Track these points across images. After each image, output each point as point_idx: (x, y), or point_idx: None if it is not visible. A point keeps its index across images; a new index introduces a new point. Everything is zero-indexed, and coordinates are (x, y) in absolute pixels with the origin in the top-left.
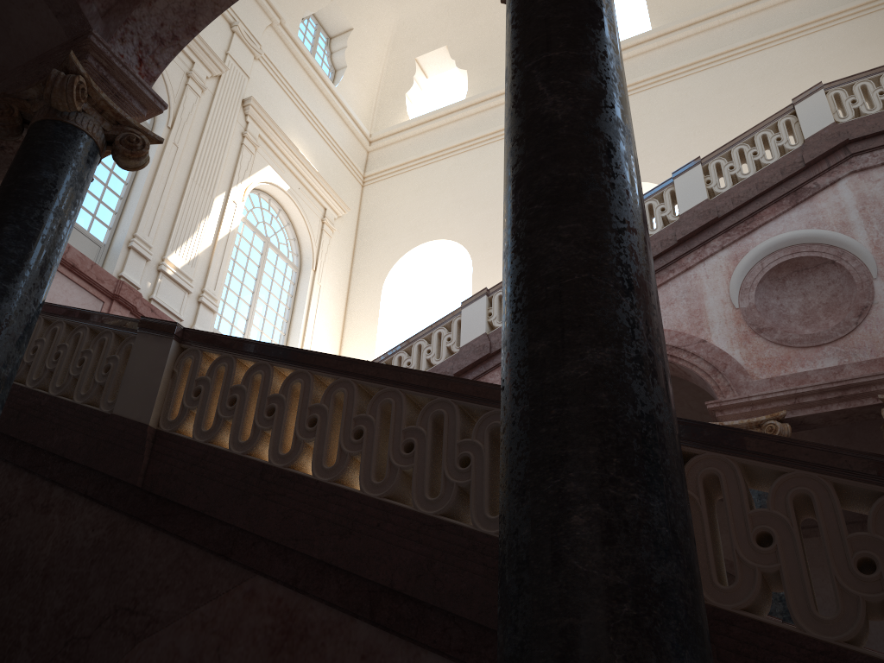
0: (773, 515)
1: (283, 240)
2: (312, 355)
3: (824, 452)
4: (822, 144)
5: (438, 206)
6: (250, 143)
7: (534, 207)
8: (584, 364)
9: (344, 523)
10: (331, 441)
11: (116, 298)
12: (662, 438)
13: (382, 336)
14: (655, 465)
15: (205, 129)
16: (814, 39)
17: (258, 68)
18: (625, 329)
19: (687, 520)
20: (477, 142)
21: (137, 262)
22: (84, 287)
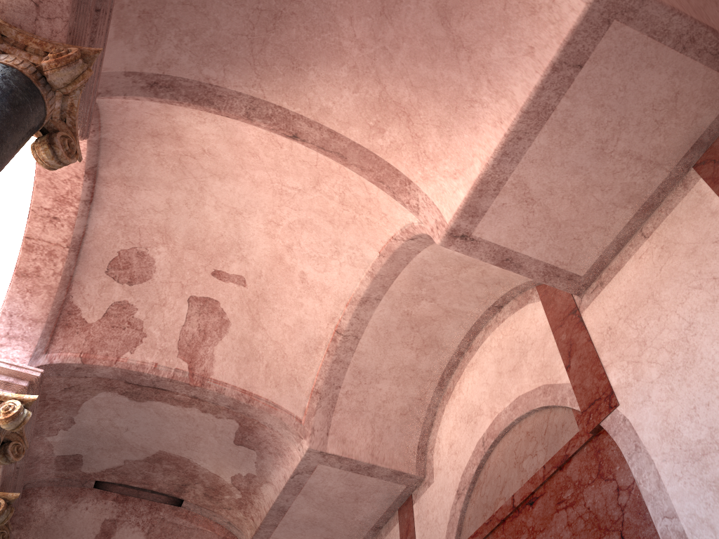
0: None
1: None
2: None
3: None
4: None
5: None
6: None
7: None
8: None
9: None
10: None
11: None
12: None
13: None
14: None
15: None
16: None
17: None
18: None
19: None
20: None
21: None
22: None
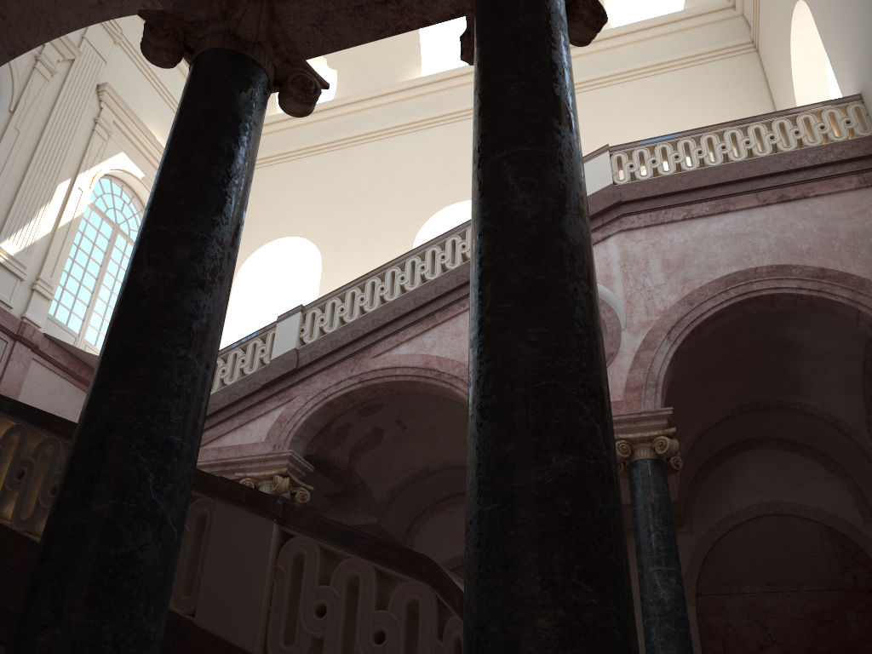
0: (332, 592)
1: (136, 226)
2: (32, 410)
3: (375, 544)
4: (599, 203)
5: (296, 203)
6: (103, 130)
7: (104, 369)
8: (88, 513)
9: (24, 572)
10: (33, 493)
11: None
12: (136, 573)
13: (231, 327)
14: (119, 596)
15: (53, 114)
16: (646, 83)
17: (118, 53)
18: (133, 483)
19: (141, 635)
20: (340, 144)
21: None
22: None
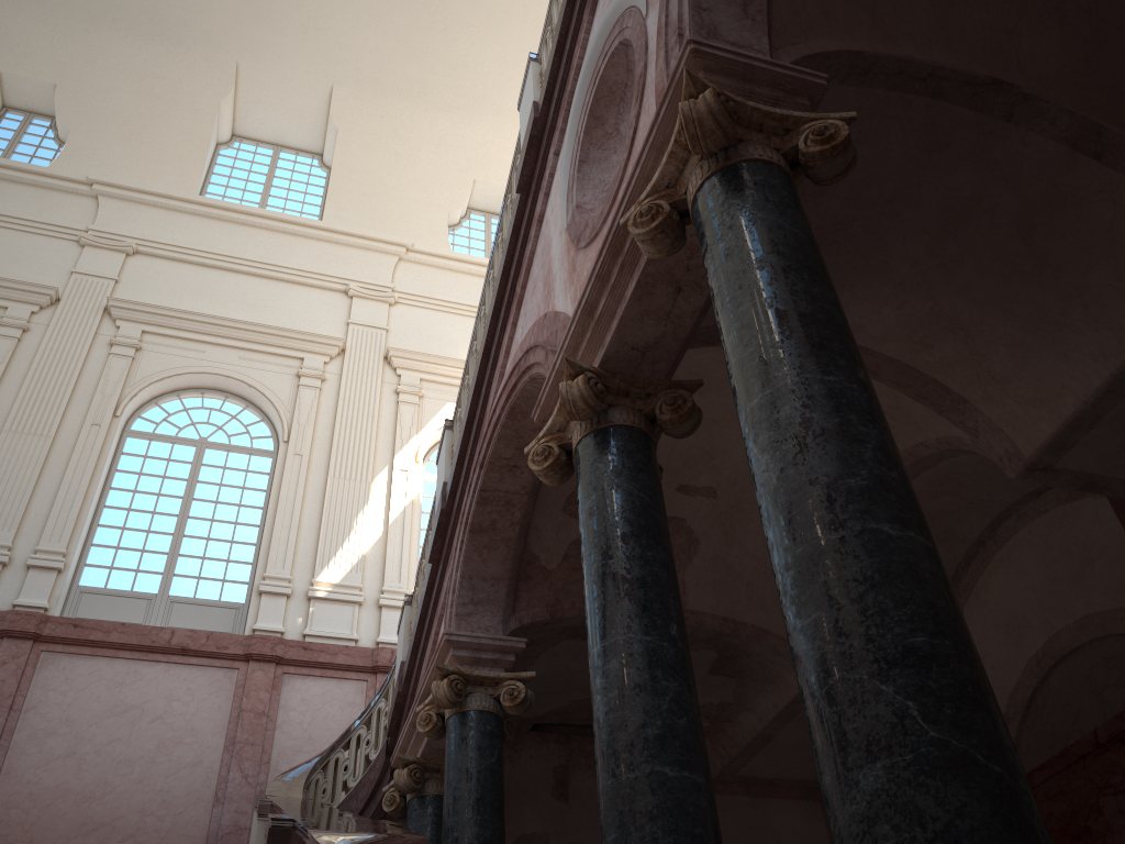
0: None
1: None
2: None
3: None
4: None
5: None
6: (409, 395)
7: None
8: None
9: None
10: None
11: (250, 657)
12: None
13: None
14: None
15: (337, 416)
16: None
17: (400, 311)
18: None
19: None
20: None
21: (274, 603)
22: (207, 665)
